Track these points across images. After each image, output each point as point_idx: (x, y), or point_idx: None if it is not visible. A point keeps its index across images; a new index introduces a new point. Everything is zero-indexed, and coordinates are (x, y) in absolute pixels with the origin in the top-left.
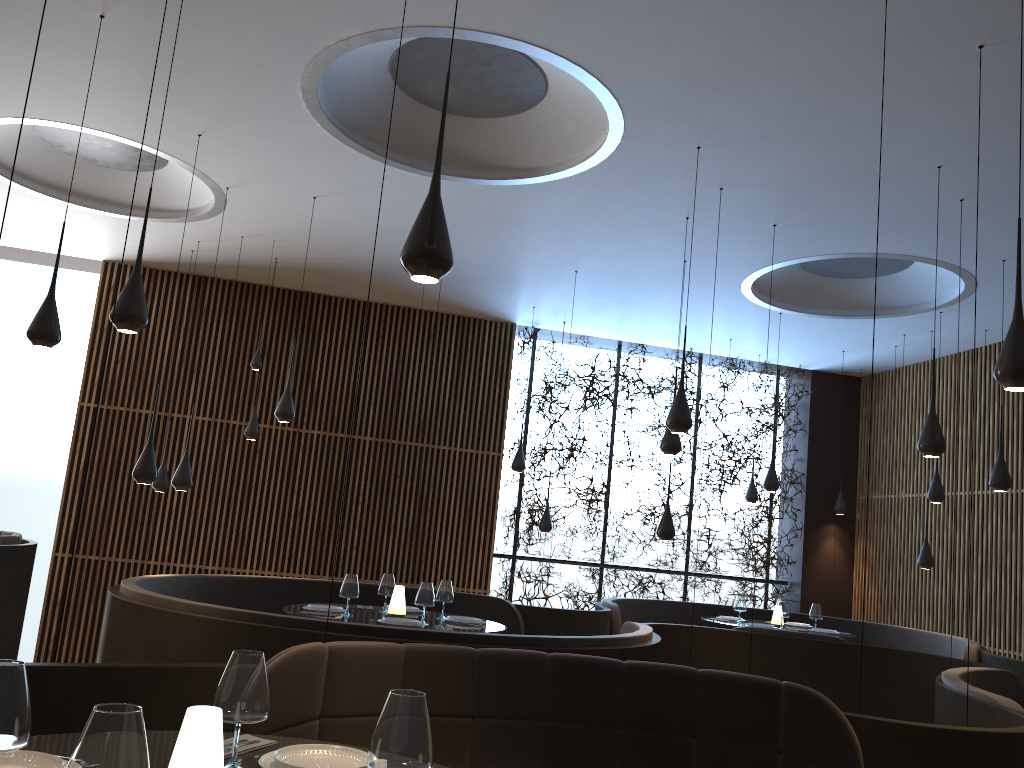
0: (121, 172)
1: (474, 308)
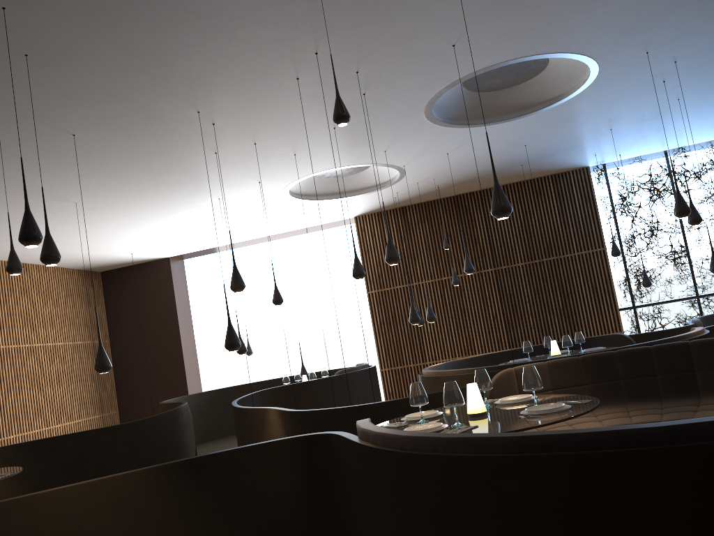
0: (352, 175)
1: (558, 168)
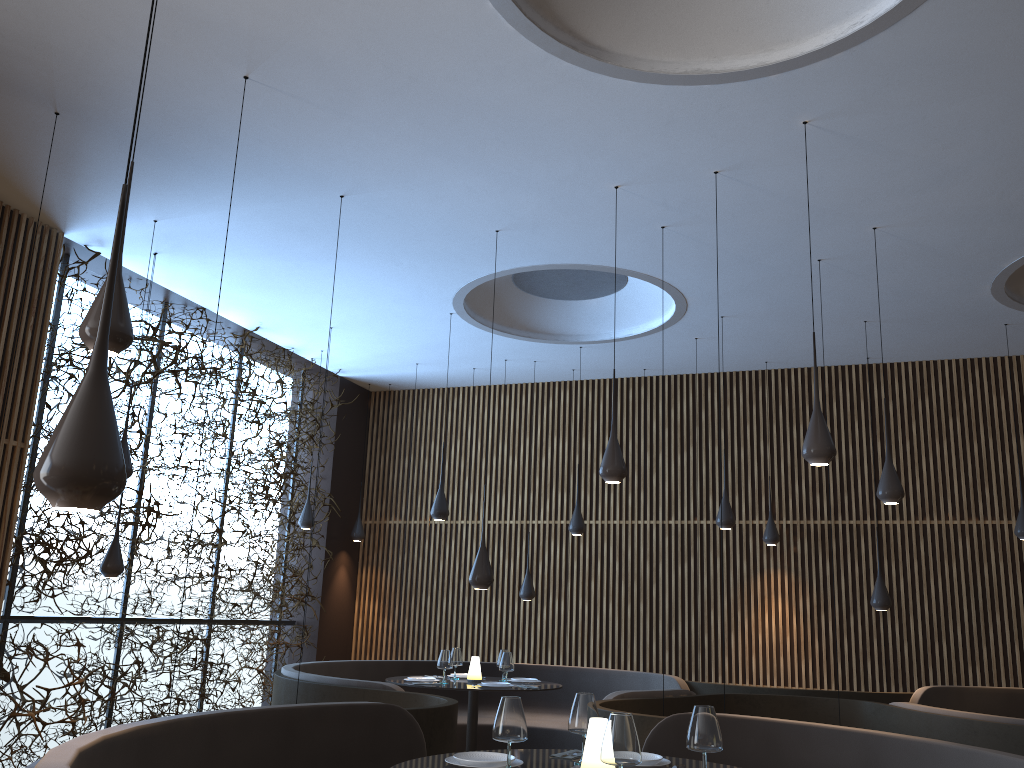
0: None
1: (39, 190)
